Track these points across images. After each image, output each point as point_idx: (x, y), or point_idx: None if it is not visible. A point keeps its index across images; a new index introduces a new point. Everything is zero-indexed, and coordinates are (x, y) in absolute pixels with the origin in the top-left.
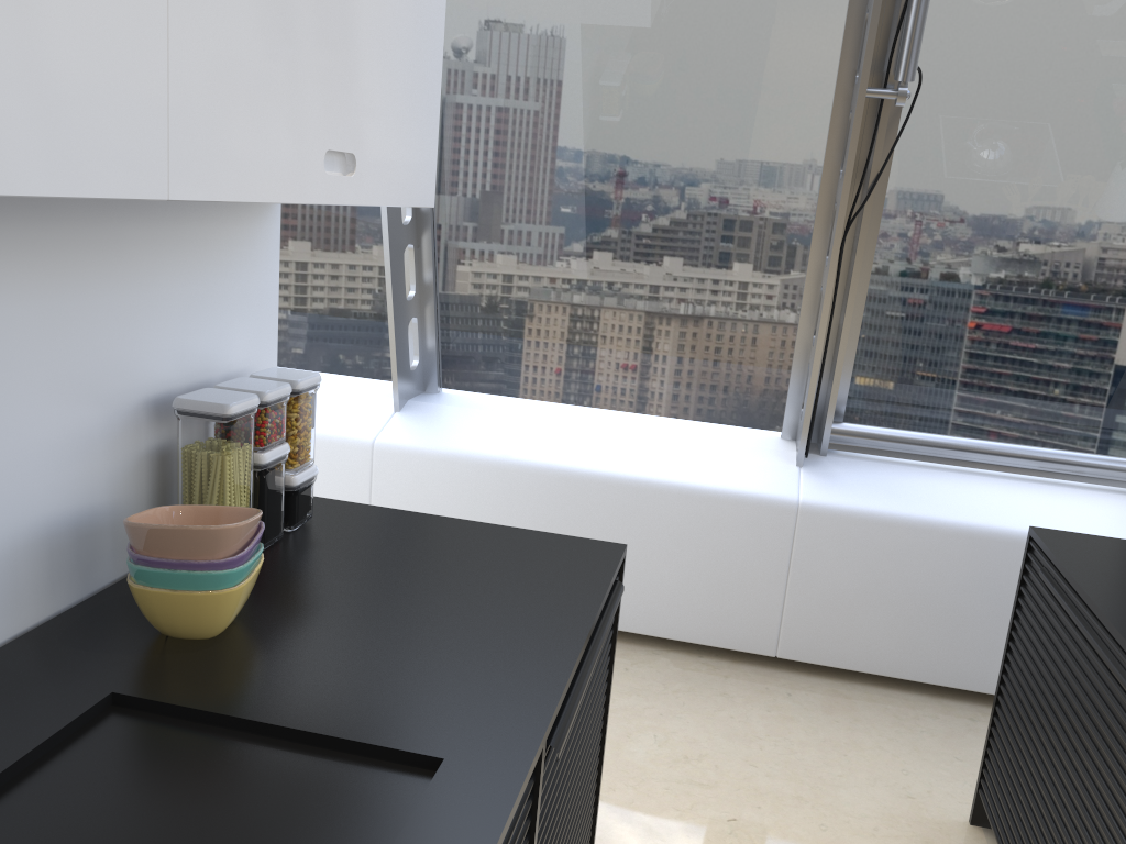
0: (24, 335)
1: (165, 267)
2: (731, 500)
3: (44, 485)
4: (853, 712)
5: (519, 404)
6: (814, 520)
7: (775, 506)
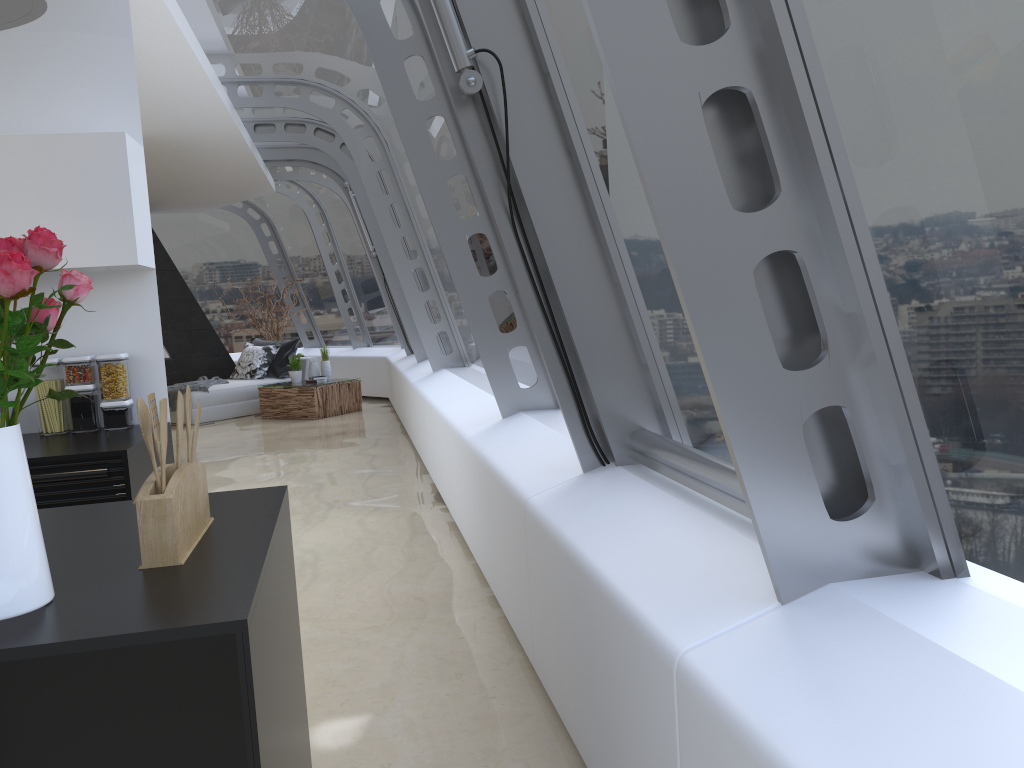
0: None
1: None
2: (511, 495)
3: None
4: (489, 729)
5: None
6: (528, 521)
7: (519, 503)
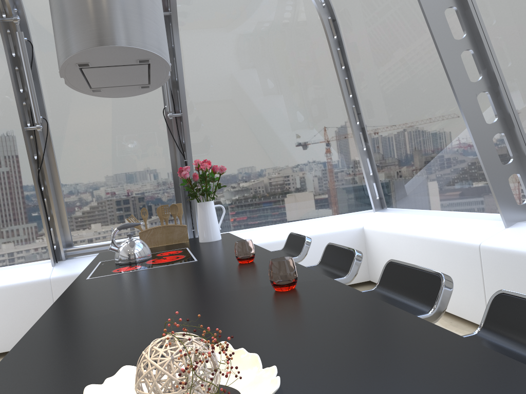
0: None
1: None
2: (23, 285)
3: None
4: None
5: None
6: (58, 282)
7: (41, 282)
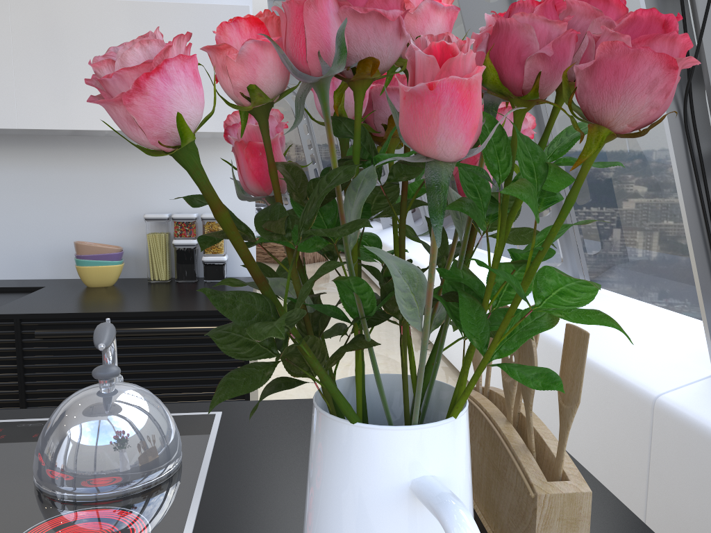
0: (90, 183)
1: (165, 167)
2: (615, 383)
3: (99, 233)
4: None
5: (612, 300)
6: (663, 421)
7: (639, 397)
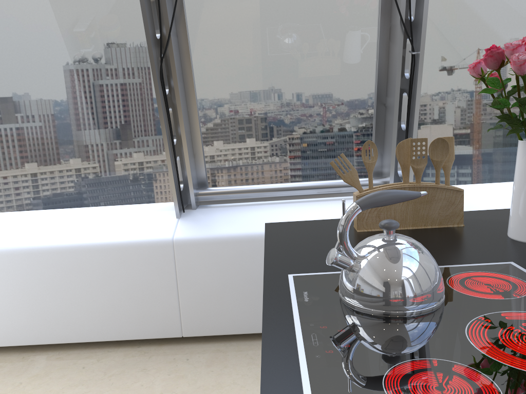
0: None
1: None
2: (132, 246)
3: None
4: (225, 362)
5: (17, 214)
6: (184, 248)
7: (159, 244)
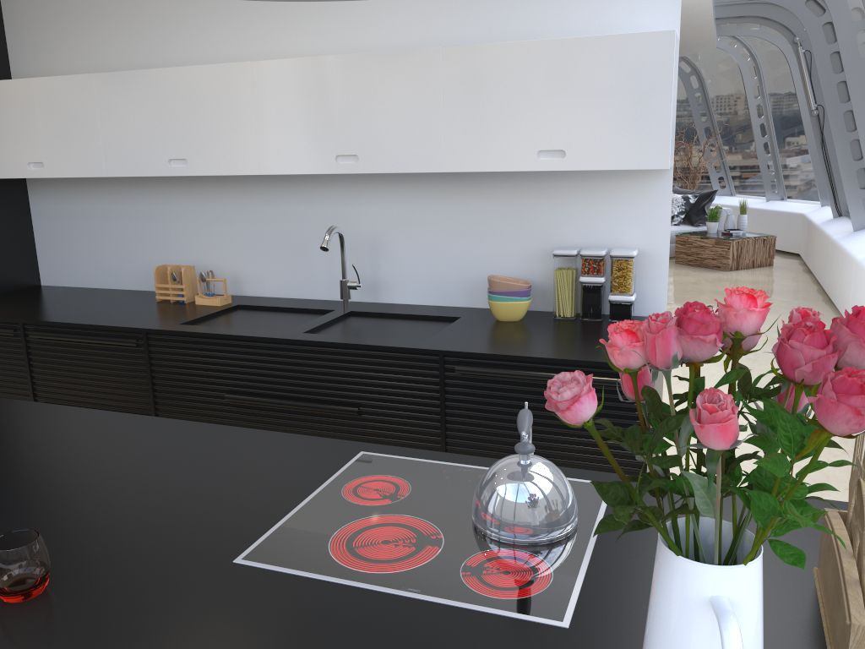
0: (503, 216)
1: (576, 199)
2: None
3: (509, 265)
4: None
5: None
6: None
7: None
